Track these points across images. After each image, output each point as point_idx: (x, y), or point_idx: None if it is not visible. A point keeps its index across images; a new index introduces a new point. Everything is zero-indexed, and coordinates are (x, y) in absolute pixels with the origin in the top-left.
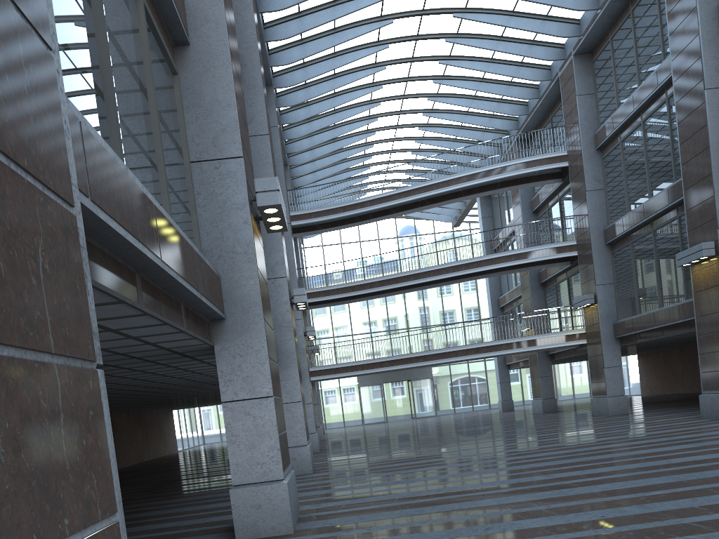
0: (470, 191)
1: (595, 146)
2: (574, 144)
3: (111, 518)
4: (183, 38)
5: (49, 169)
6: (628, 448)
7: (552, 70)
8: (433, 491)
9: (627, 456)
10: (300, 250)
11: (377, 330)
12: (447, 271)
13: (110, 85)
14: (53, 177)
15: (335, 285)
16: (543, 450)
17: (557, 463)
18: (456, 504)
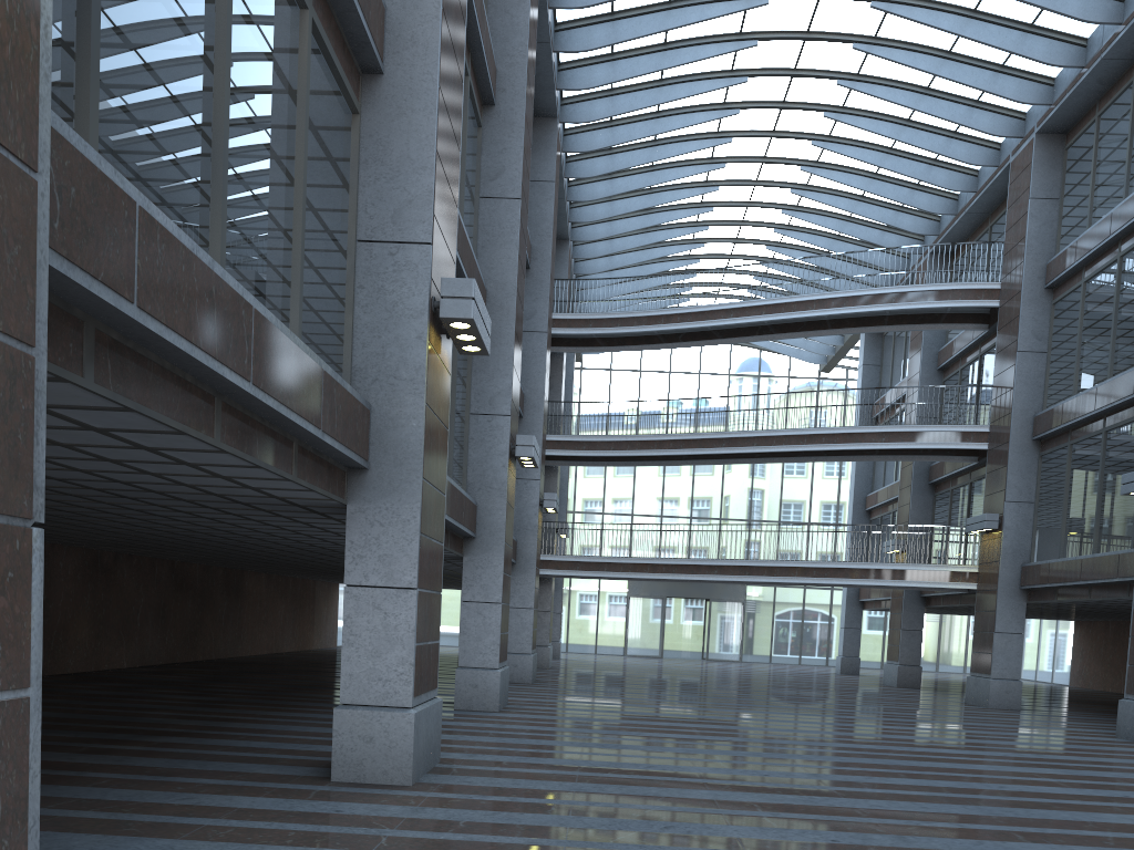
0: (839, 323)
1: (1045, 282)
2: (1012, 275)
3: (20, 692)
4: (374, 65)
5: (1, 309)
6: (965, 759)
7: (1003, 151)
8: (640, 766)
9: (951, 769)
10: (570, 372)
11: (672, 513)
12: (780, 442)
13: (222, 142)
14: (6, 317)
15: (606, 435)
16: (842, 740)
17: (844, 760)
18: (656, 788)
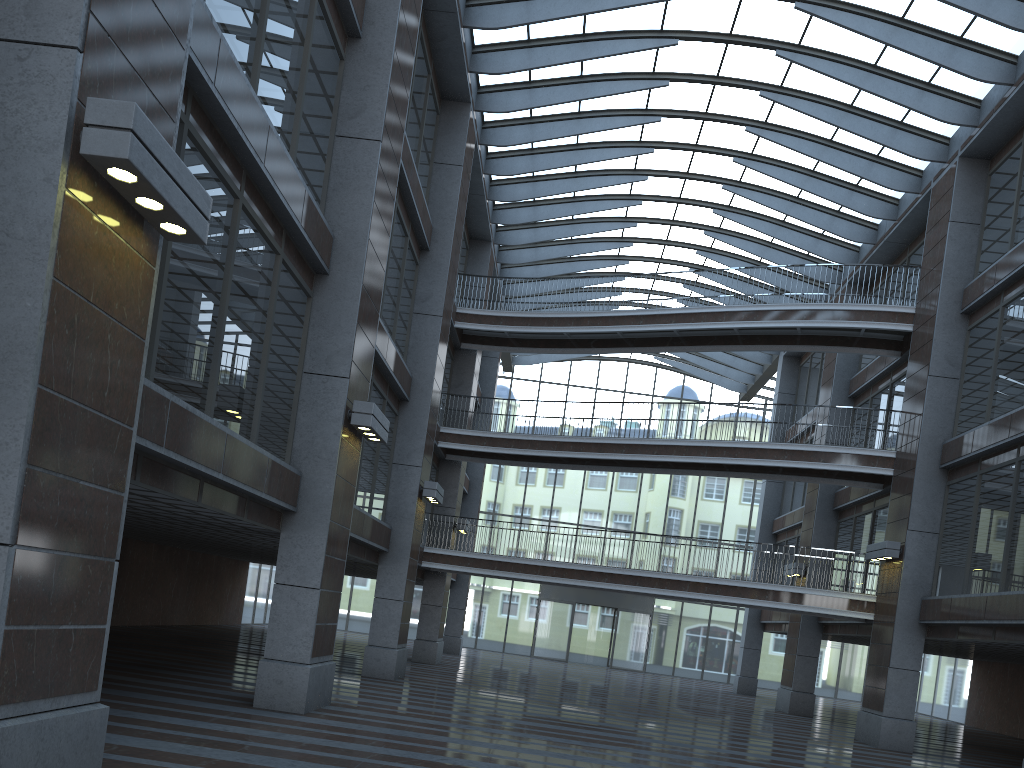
0: (750, 340)
1: (961, 307)
2: (927, 299)
3: None
4: None
5: None
6: None
7: (924, 178)
8: None
9: None
10: (493, 376)
11: (588, 523)
12: (680, 453)
13: None
14: None
15: (507, 433)
16: None
17: None
18: None
